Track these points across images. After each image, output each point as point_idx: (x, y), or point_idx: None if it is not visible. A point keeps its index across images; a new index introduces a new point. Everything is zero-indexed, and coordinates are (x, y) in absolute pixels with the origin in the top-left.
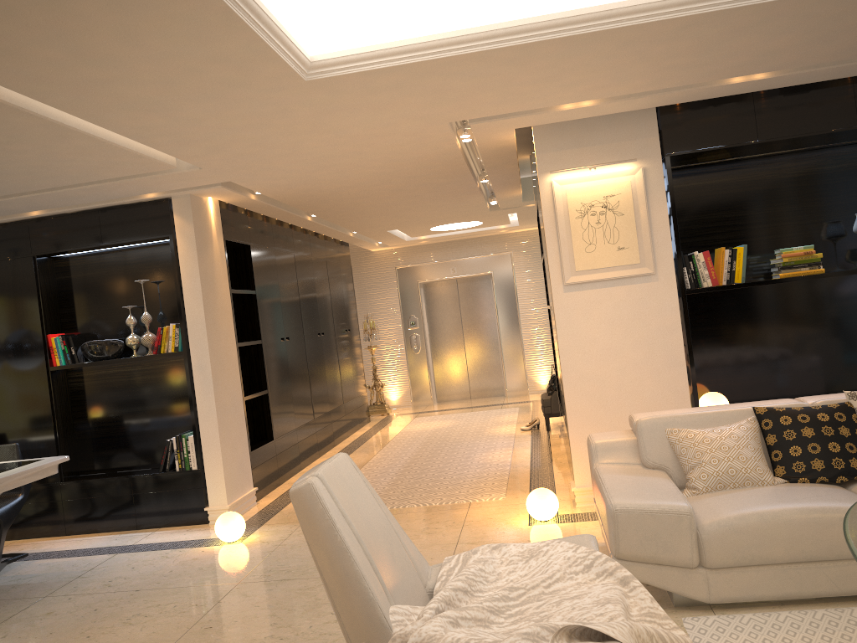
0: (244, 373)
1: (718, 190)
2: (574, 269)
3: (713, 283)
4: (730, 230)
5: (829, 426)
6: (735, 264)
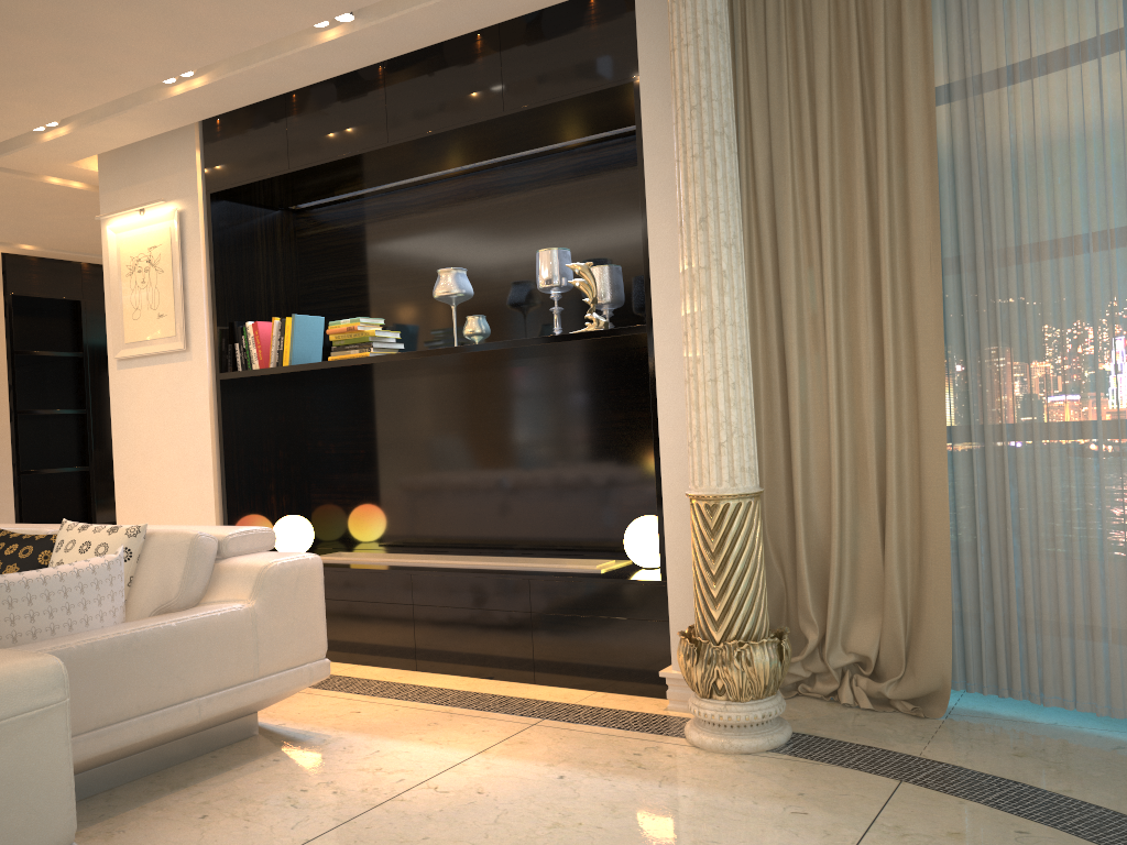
0: (74, 446)
1: (354, 237)
2: (125, 340)
3: (260, 366)
4: (364, 293)
5: (3, 562)
6: (283, 341)
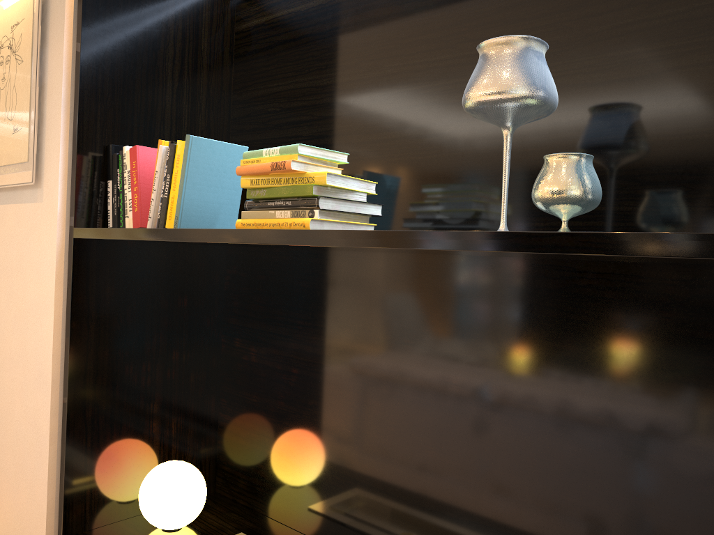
0: None
1: (315, 23)
2: None
3: (134, 222)
4: (321, 116)
5: None
6: (169, 182)
